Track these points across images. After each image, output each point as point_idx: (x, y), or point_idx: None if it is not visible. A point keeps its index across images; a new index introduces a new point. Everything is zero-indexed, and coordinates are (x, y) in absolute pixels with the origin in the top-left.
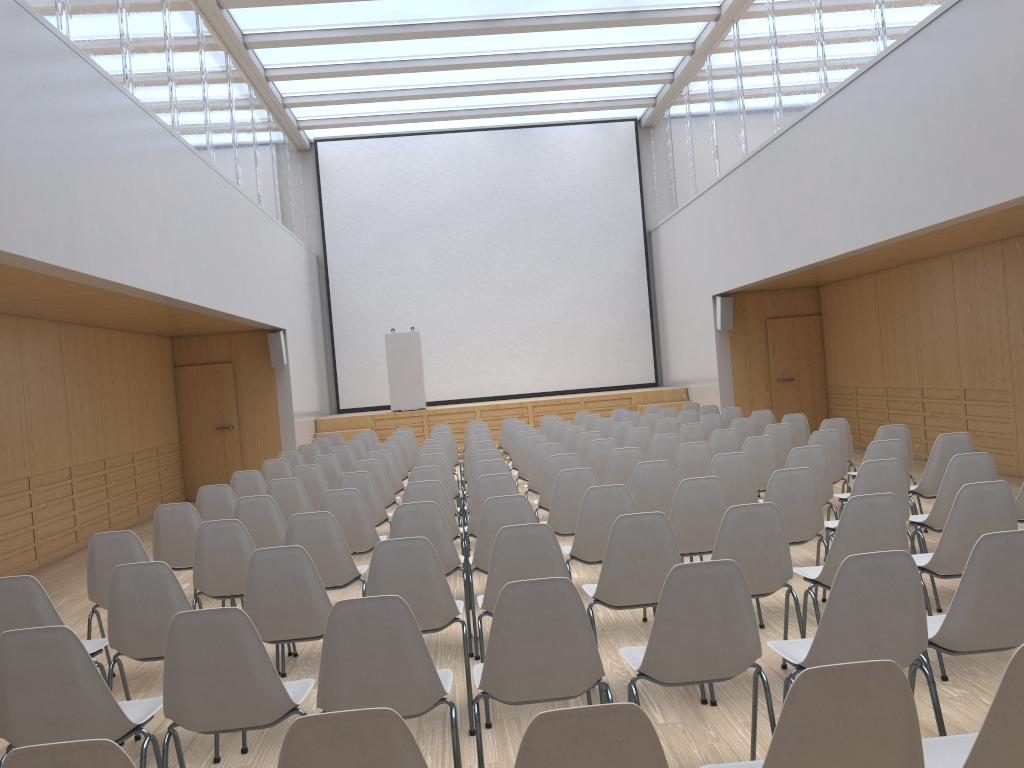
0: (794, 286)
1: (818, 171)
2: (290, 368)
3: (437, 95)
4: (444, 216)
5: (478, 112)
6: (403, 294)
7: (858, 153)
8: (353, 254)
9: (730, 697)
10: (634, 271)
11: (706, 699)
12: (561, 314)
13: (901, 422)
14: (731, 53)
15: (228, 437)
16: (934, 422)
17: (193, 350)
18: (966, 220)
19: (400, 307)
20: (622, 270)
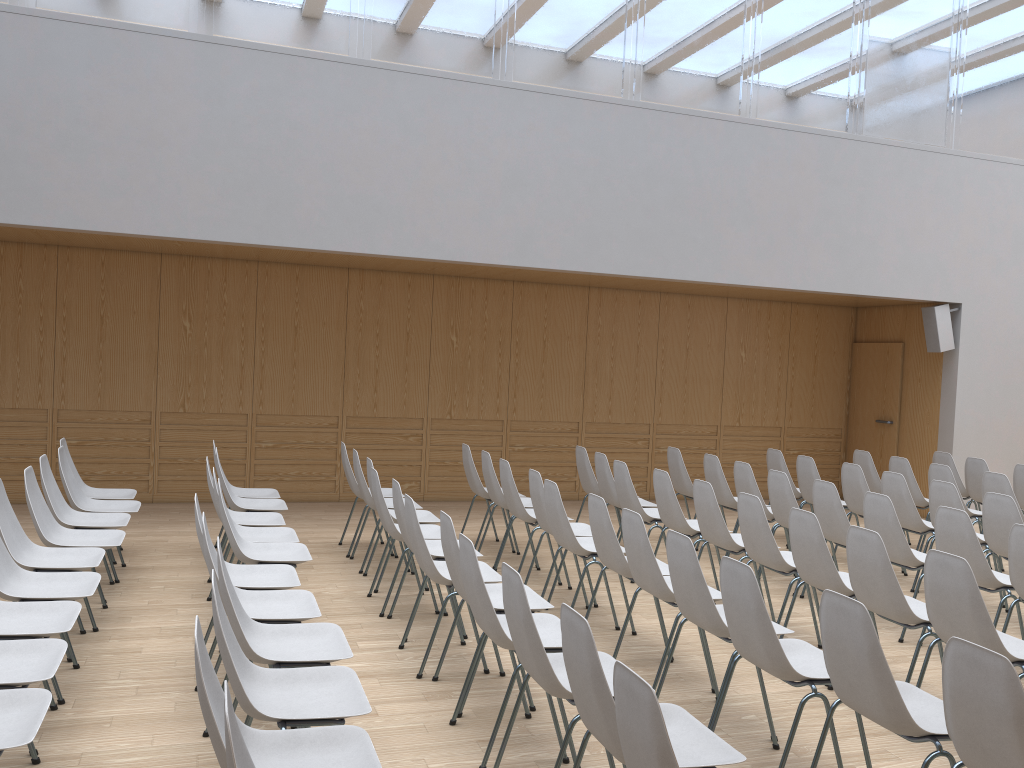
0: None
1: None
2: (962, 356)
3: None
4: None
5: None
6: None
7: None
8: None
9: None
10: None
11: None
12: None
13: None
14: None
15: (886, 434)
16: None
17: (871, 324)
18: None
19: None
20: None
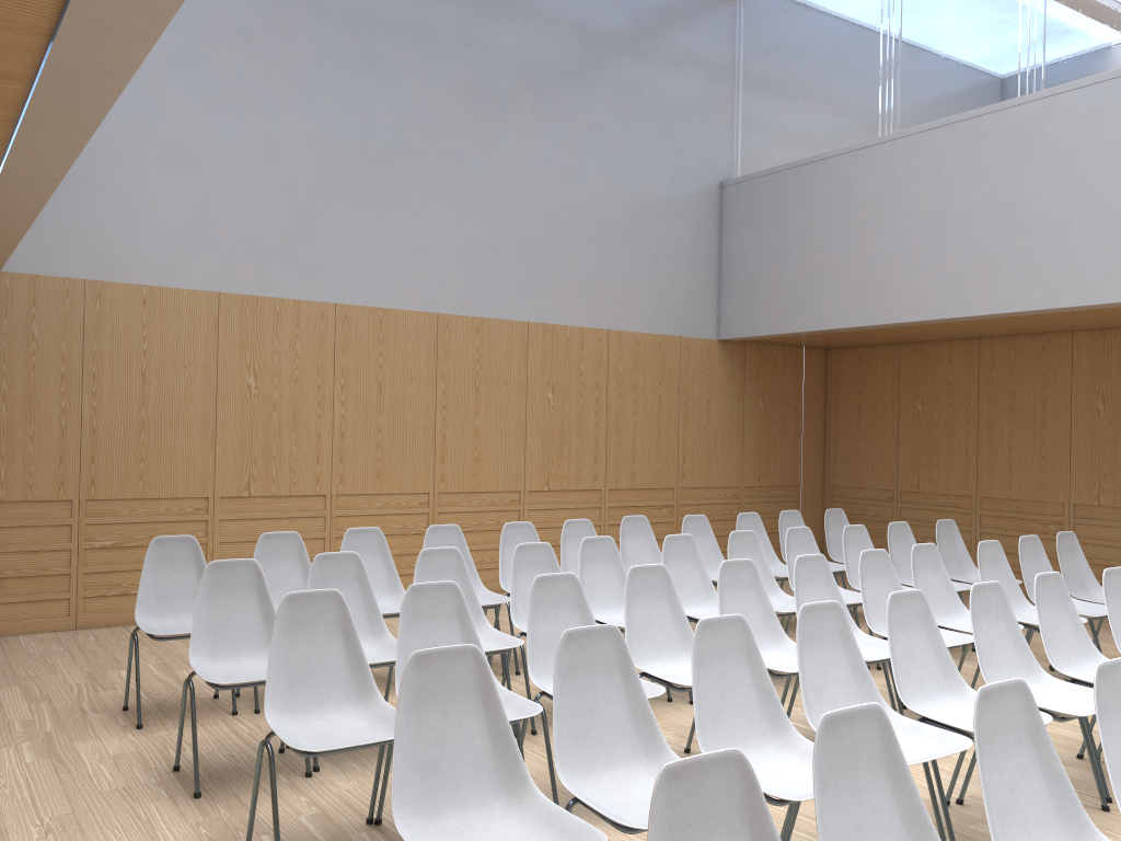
0: None
1: None
2: None
3: None
4: None
5: None
6: None
7: None
8: None
9: None
10: None
11: None
12: None
13: None
14: None
15: None
16: None
17: None
18: None
19: None
20: None
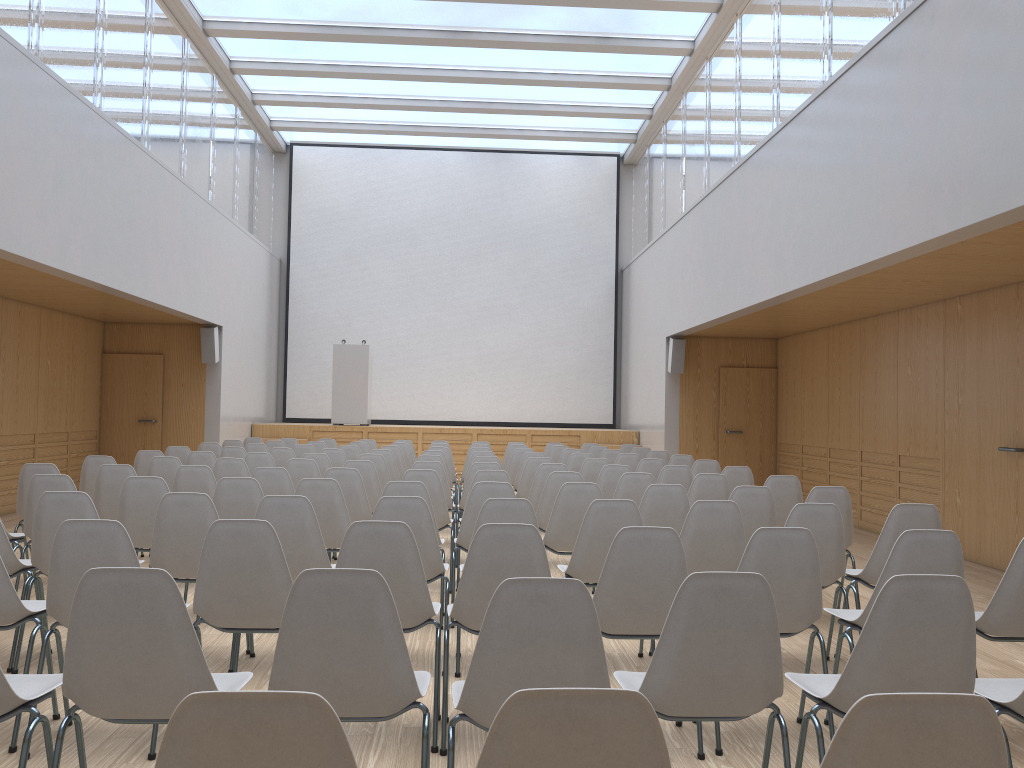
0: (751, 335)
1: (761, 210)
2: (222, 366)
3: (410, 107)
4: (414, 233)
5: (455, 130)
6: (363, 307)
7: (795, 191)
8: (317, 261)
9: (468, 748)
10: (602, 308)
11: (437, 747)
12: (523, 344)
13: (840, 485)
14: (703, 90)
15: (149, 431)
16: (870, 488)
17: (124, 338)
18: (886, 266)
19: (359, 320)
20: (590, 306)
